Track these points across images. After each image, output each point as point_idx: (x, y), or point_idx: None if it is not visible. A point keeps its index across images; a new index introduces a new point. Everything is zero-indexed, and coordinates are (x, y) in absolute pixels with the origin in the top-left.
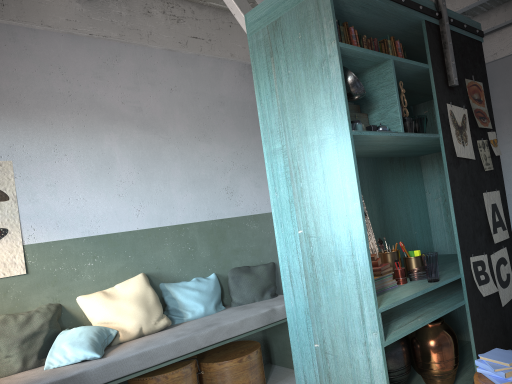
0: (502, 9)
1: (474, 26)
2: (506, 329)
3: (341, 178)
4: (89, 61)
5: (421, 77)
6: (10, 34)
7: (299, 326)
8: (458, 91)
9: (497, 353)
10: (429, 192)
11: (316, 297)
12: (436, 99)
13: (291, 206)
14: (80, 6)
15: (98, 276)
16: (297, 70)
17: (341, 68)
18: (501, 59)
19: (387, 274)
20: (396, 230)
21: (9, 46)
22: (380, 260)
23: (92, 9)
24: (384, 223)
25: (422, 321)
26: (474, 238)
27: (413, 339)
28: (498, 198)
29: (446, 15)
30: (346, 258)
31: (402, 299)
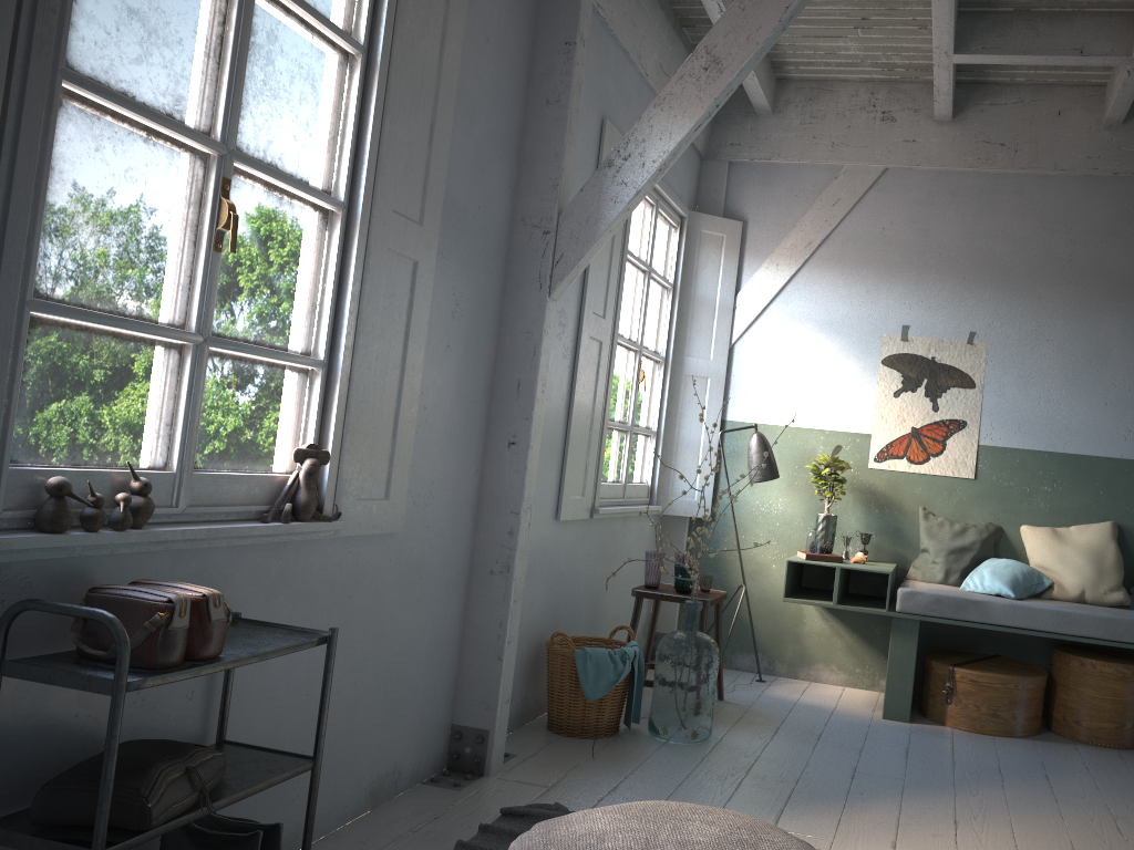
0: None
1: None
2: None
3: None
4: (1106, 211)
5: None
6: (1016, 186)
7: None
8: None
9: None
10: None
11: None
12: None
13: None
14: (1109, 135)
15: (1053, 507)
16: None
17: None
18: None
19: None
20: None
21: (1012, 201)
22: None
23: (1125, 136)
24: None
25: None
26: None
27: None
28: None
29: None
30: None
31: None
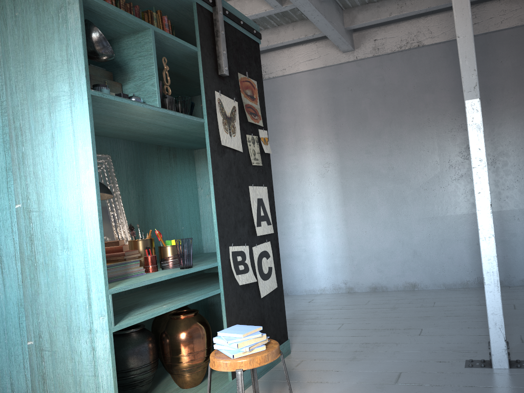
0: (290, 27)
1: (252, 26)
2: (264, 320)
3: (73, 142)
4: None
5: (192, 61)
6: None
7: (9, 322)
8: (230, 83)
9: (236, 328)
10: (202, 188)
11: (33, 284)
12: (203, 84)
13: (8, 175)
14: None
15: None
16: (28, 14)
17: (82, 18)
18: (289, 75)
19: (133, 260)
20: (159, 223)
21: None
22: (128, 246)
23: None
24: (144, 213)
25: (167, 307)
26: (236, 228)
27: (162, 333)
28: (265, 193)
29: (220, 5)
30: (74, 234)
31: (142, 281)
